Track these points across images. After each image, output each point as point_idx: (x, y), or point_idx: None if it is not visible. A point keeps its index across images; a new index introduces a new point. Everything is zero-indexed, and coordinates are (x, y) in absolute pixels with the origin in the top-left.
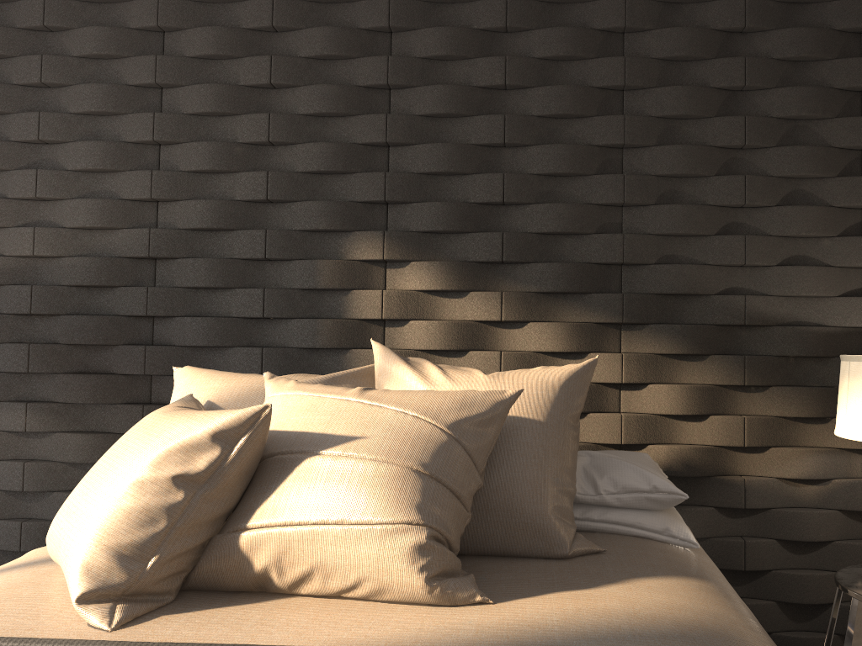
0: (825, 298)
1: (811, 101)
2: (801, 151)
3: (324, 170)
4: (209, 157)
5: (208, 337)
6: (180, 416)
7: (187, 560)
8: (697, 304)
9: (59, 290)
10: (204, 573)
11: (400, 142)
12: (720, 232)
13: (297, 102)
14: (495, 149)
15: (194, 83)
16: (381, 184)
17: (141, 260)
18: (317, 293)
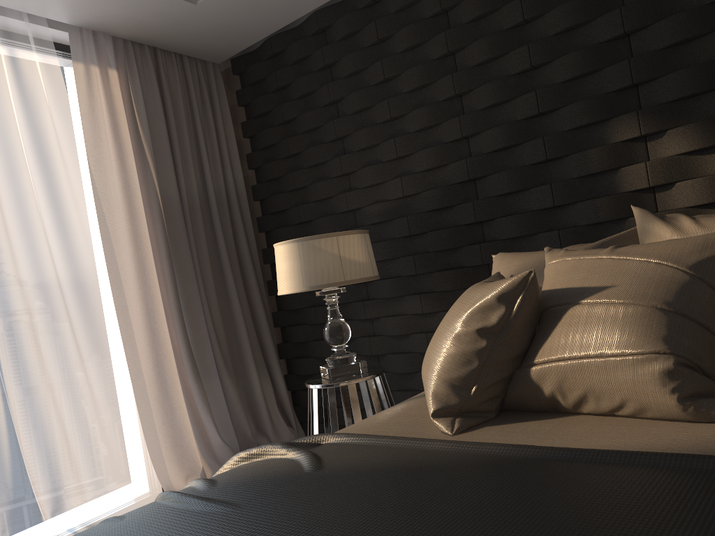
0: None
1: None
2: None
3: (577, 74)
4: (492, 94)
5: (518, 229)
6: (479, 287)
7: (498, 389)
8: None
9: (422, 216)
10: (512, 398)
11: (636, 28)
12: None
13: (547, 26)
14: None
15: (472, 42)
16: (627, 71)
17: (465, 183)
18: (592, 177)
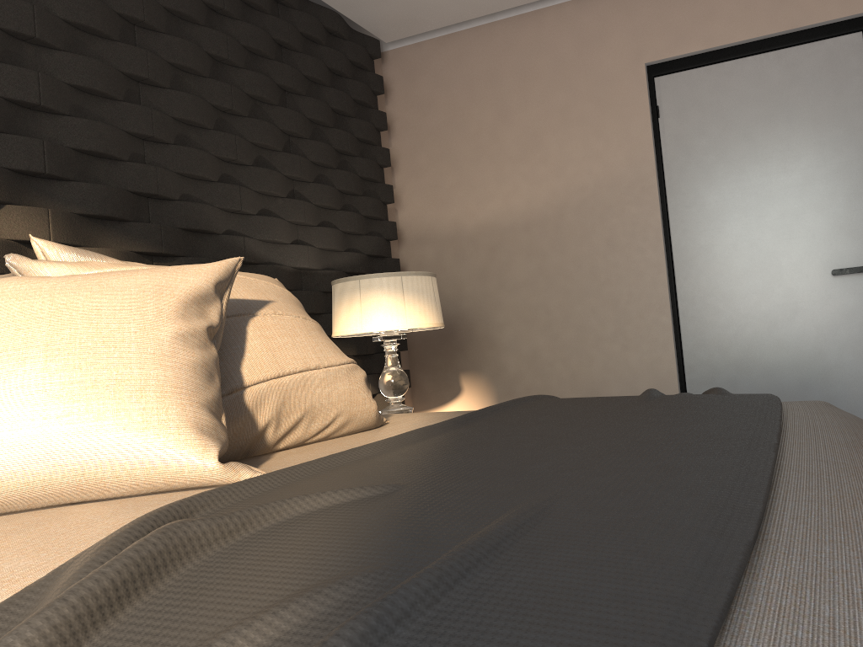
0: (283, 244)
1: (268, 88)
2: (266, 126)
3: None
4: None
5: None
6: (132, 272)
7: None
8: (210, 242)
9: None
10: None
11: None
12: (220, 180)
13: None
14: (16, 40)
15: None
16: None
17: None
18: None
